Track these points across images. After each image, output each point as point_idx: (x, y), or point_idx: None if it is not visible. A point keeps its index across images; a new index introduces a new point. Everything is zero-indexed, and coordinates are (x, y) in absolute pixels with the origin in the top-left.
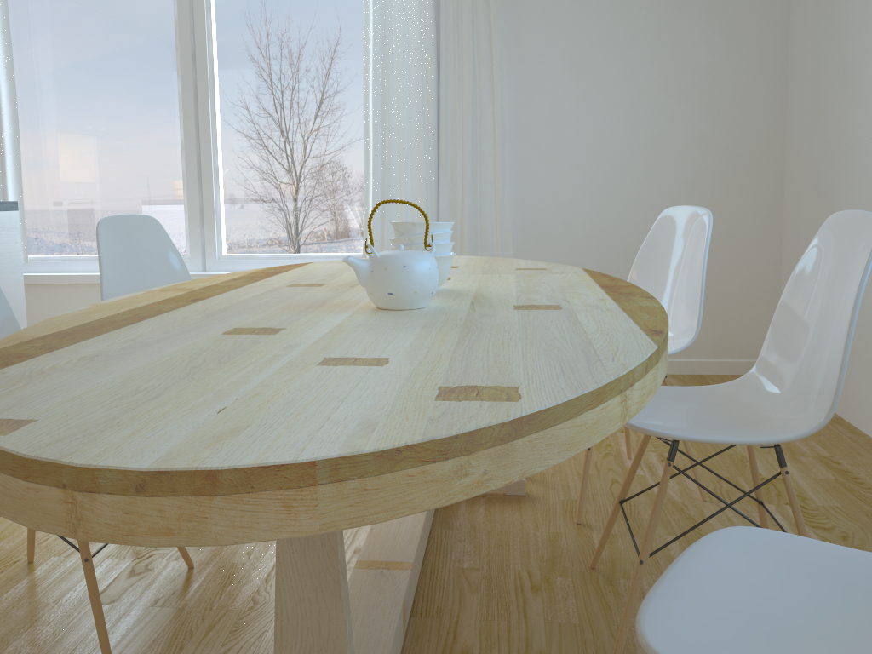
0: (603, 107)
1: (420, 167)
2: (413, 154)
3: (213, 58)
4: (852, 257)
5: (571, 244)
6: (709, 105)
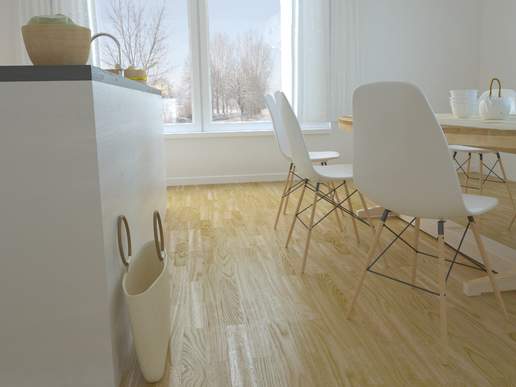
0: (403, 48)
1: (322, 76)
2: (318, 69)
3: (208, 17)
4: None
5: None
6: (448, 48)
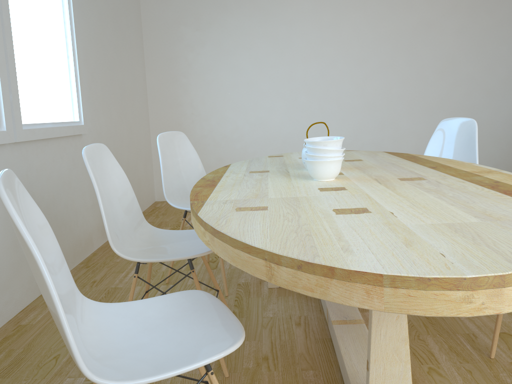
0: None
1: None
2: None
3: None
4: (104, 165)
5: None
6: None
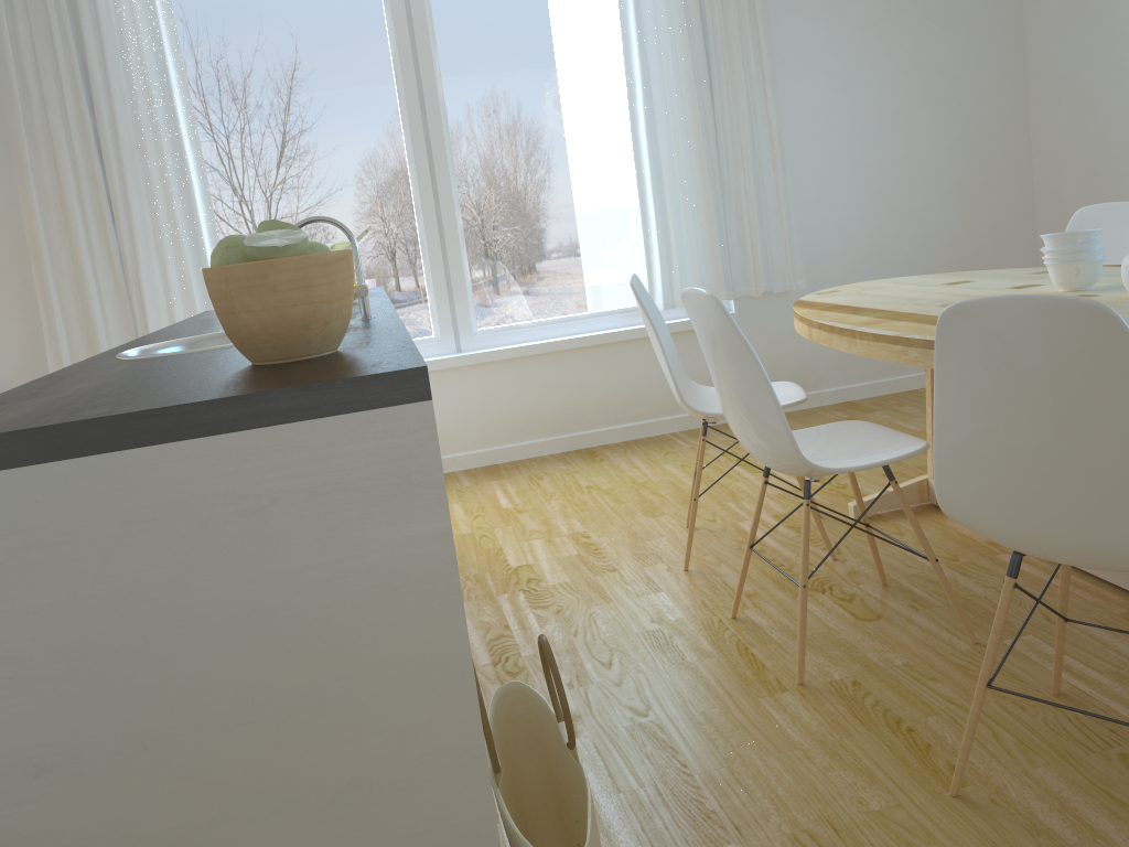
0: (869, 121)
1: (707, 202)
2: (697, 189)
3: (444, 101)
4: None
5: (852, 265)
6: (963, 110)
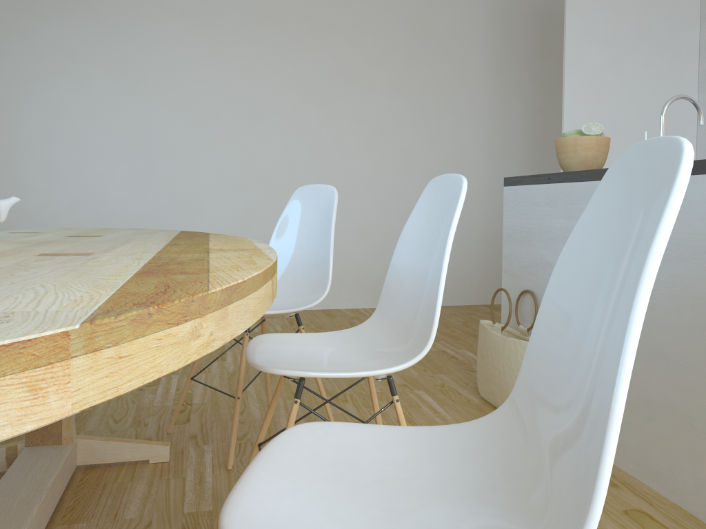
0: None
1: None
2: None
3: None
4: None
5: None
6: None
